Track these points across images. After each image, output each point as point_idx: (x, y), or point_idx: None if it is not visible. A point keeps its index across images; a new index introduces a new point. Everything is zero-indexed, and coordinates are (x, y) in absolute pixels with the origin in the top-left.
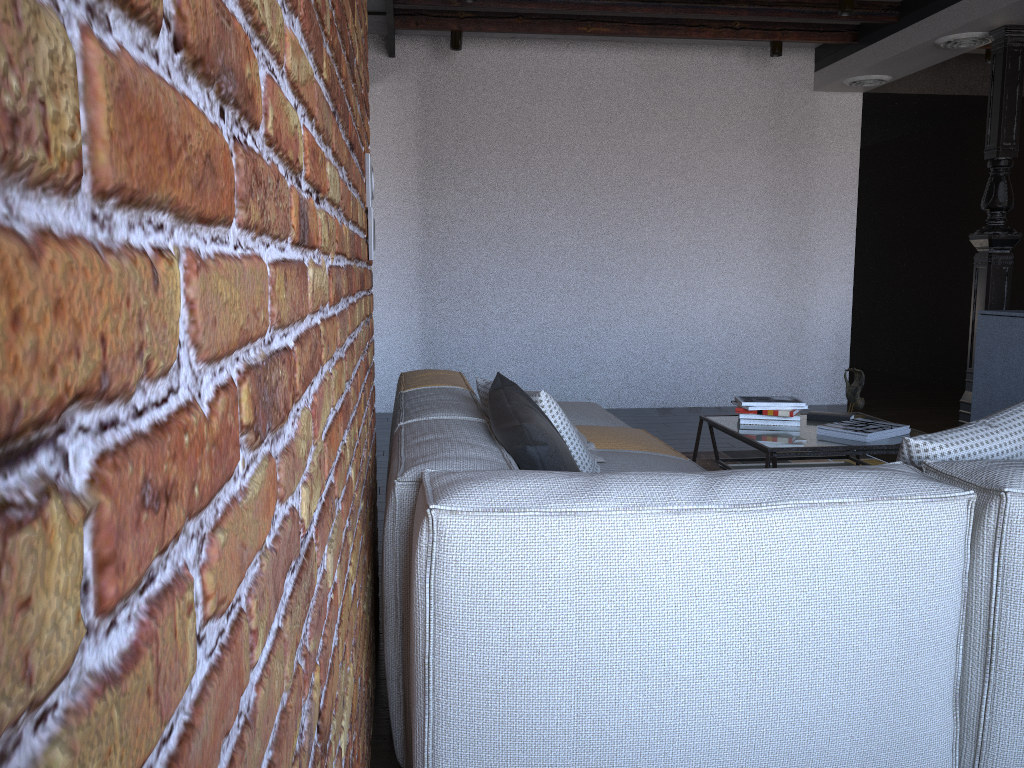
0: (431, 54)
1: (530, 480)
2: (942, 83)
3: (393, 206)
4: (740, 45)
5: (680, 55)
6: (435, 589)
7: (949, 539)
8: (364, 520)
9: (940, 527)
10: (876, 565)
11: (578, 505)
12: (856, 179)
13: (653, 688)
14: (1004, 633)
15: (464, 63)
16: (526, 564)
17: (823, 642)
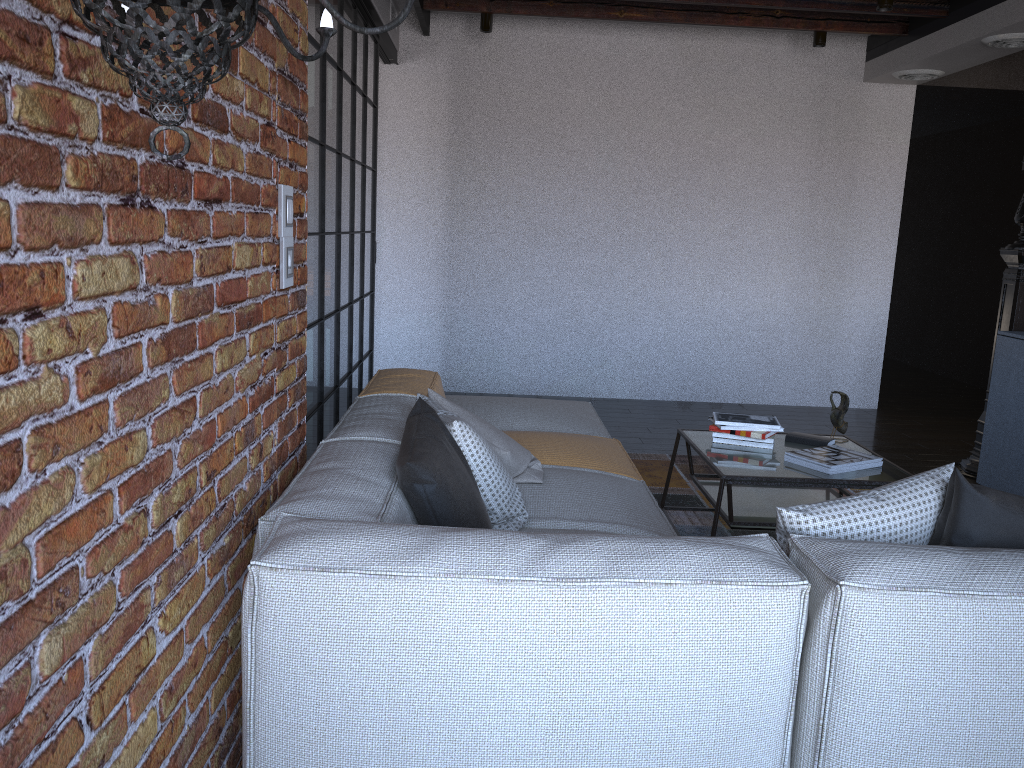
0: (466, 33)
1: (363, 538)
2: (1005, 77)
3: (421, 186)
4: (787, 31)
5: (723, 40)
6: (256, 639)
7: (778, 628)
8: (232, 553)
9: (769, 615)
10: (697, 649)
11: (400, 569)
12: (903, 176)
13: (460, 751)
14: (833, 724)
15: (499, 43)
16: (343, 623)
17: (636, 721)
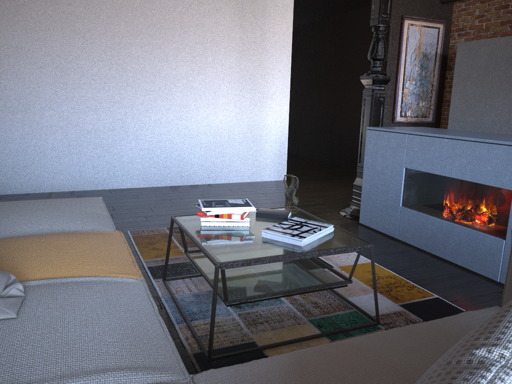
0: None
1: None
2: None
3: None
4: None
5: None
6: None
7: None
8: None
9: None
10: None
11: None
12: (291, 41)
13: None
14: None
15: None
16: None
17: None
